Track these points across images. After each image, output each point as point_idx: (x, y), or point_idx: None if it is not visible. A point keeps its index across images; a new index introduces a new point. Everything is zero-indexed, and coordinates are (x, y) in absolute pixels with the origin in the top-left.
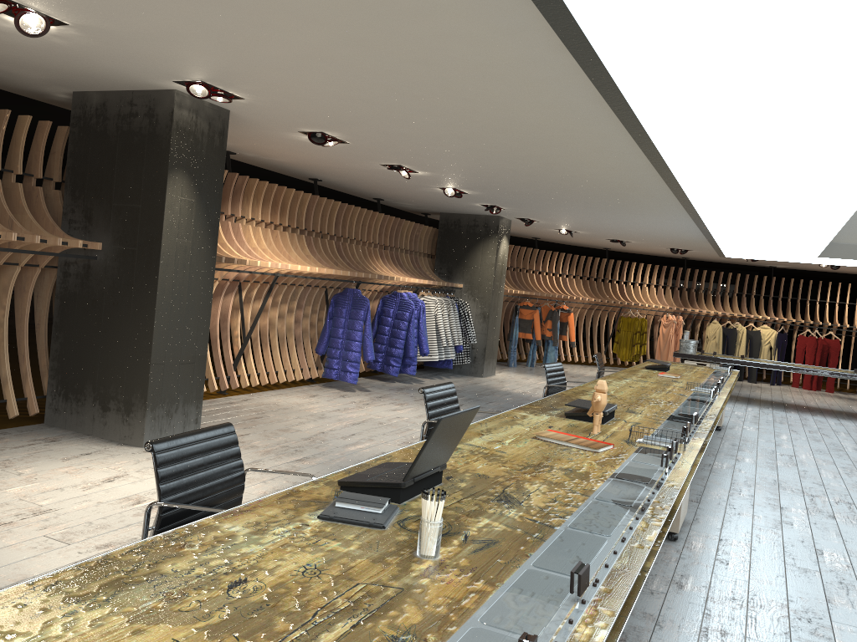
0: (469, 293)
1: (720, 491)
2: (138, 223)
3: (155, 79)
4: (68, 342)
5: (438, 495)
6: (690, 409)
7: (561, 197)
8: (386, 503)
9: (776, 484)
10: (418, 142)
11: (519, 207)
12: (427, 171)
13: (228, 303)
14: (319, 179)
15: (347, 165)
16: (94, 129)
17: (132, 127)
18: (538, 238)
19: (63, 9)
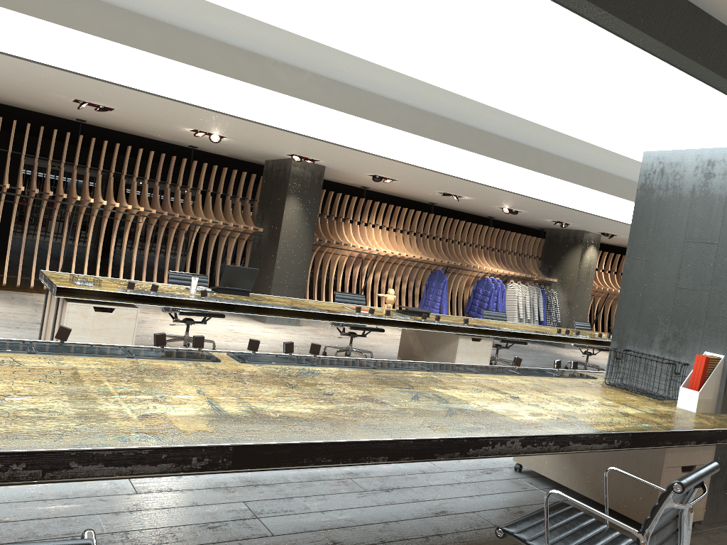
0: (560, 286)
1: None
2: (275, 219)
3: (280, 154)
4: None
5: (193, 275)
6: (508, 329)
7: (574, 213)
8: (208, 289)
9: None
10: (422, 179)
11: (575, 222)
12: (467, 196)
13: (356, 270)
14: (434, 203)
15: (425, 193)
16: (268, 177)
17: (279, 175)
18: None
19: (219, 133)
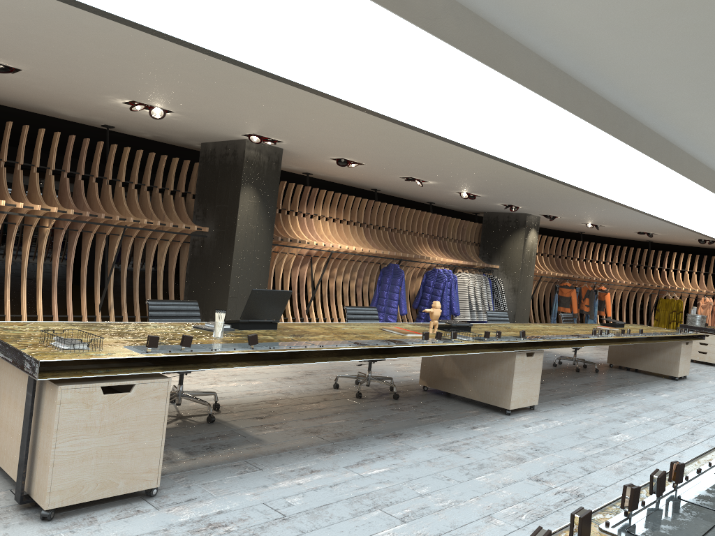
0: (504, 272)
1: (598, 404)
2: (226, 216)
3: (232, 134)
4: (192, 285)
5: (219, 310)
6: (552, 336)
7: (544, 196)
8: (227, 326)
9: (660, 407)
10: (402, 162)
11: (529, 206)
12: (433, 181)
13: (304, 270)
14: (377, 189)
15: (382, 178)
16: (209, 163)
17: (226, 161)
18: (583, 232)
19: (167, 105)
